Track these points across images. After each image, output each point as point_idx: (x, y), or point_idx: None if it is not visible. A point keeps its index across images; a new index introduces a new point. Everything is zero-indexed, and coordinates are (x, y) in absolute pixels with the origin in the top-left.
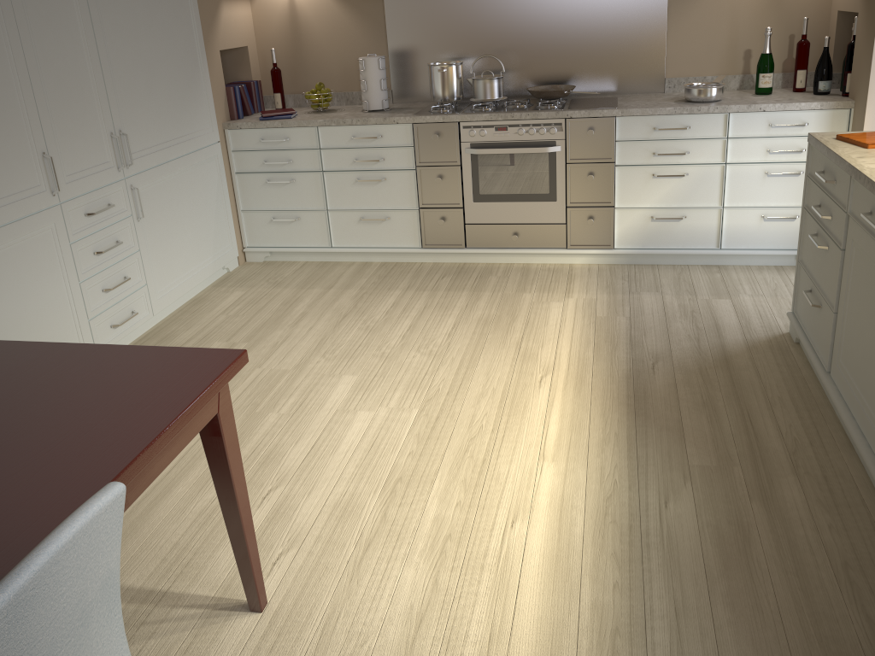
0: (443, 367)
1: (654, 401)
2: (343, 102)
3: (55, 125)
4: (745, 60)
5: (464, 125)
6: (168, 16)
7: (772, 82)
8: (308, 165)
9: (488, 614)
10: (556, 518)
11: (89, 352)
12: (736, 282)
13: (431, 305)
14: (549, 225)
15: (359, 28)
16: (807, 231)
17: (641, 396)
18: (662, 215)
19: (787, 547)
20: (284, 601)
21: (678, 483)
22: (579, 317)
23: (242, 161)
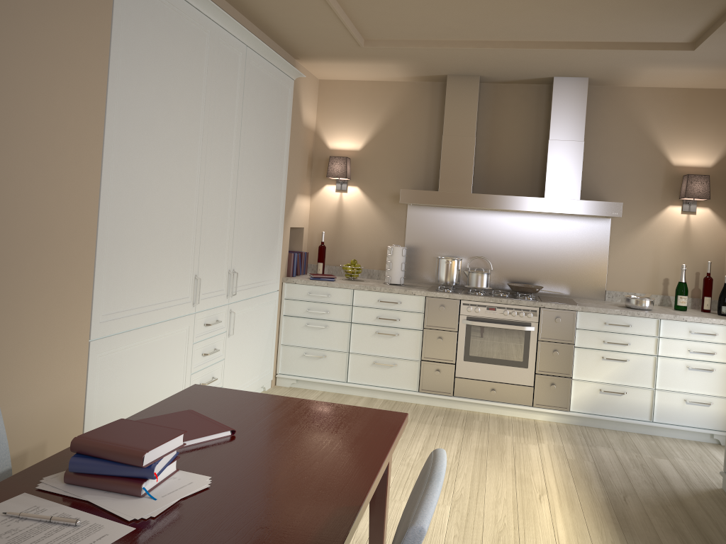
0: (459, 479)
1: (634, 523)
2: (365, 276)
3: (205, 258)
4: (664, 285)
5: (464, 302)
6: (270, 199)
7: (687, 302)
8: (340, 316)
9: None
10: None
11: (295, 401)
12: (669, 448)
13: (435, 434)
14: (520, 385)
15: (386, 226)
16: None
17: (622, 518)
18: (608, 389)
19: None
20: None
21: None
22: (554, 457)
23: (290, 307)
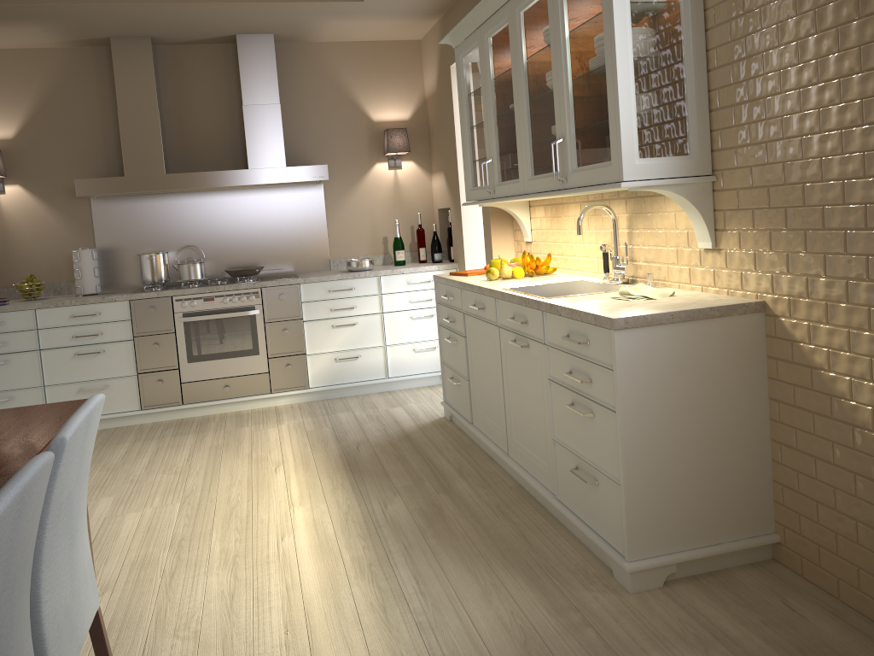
0: (191, 478)
1: (364, 464)
2: (51, 293)
3: None
4: (384, 244)
5: (176, 298)
6: None
7: (405, 256)
8: (24, 345)
9: (281, 580)
10: (313, 529)
11: None
12: (404, 397)
13: (163, 446)
14: (254, 375)
15: (67, 228)
16: (444, 340)
17: (353, 463)
18: (343, 356)
19: (464, 507)
20: (115, 616)
21: (391, 496)
22: (294, 433)
23: None
